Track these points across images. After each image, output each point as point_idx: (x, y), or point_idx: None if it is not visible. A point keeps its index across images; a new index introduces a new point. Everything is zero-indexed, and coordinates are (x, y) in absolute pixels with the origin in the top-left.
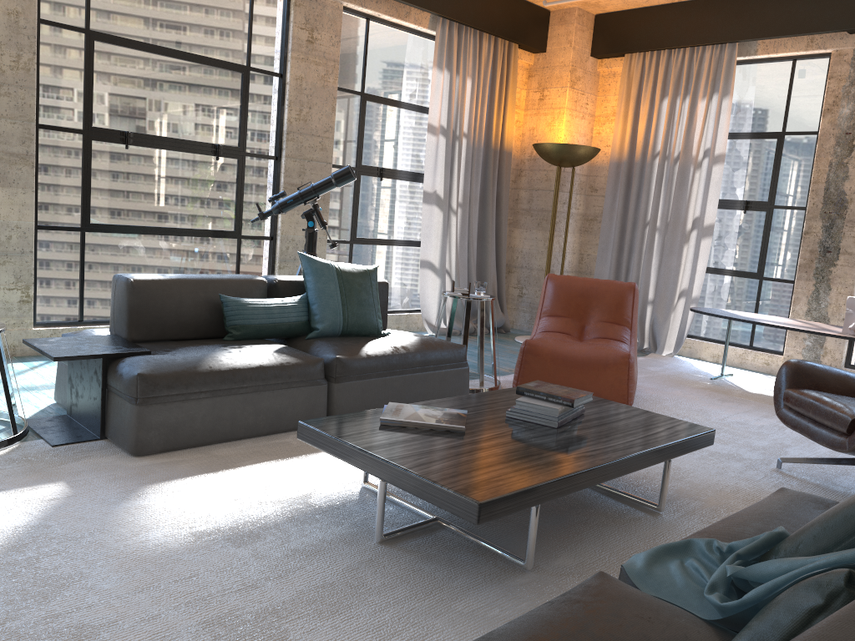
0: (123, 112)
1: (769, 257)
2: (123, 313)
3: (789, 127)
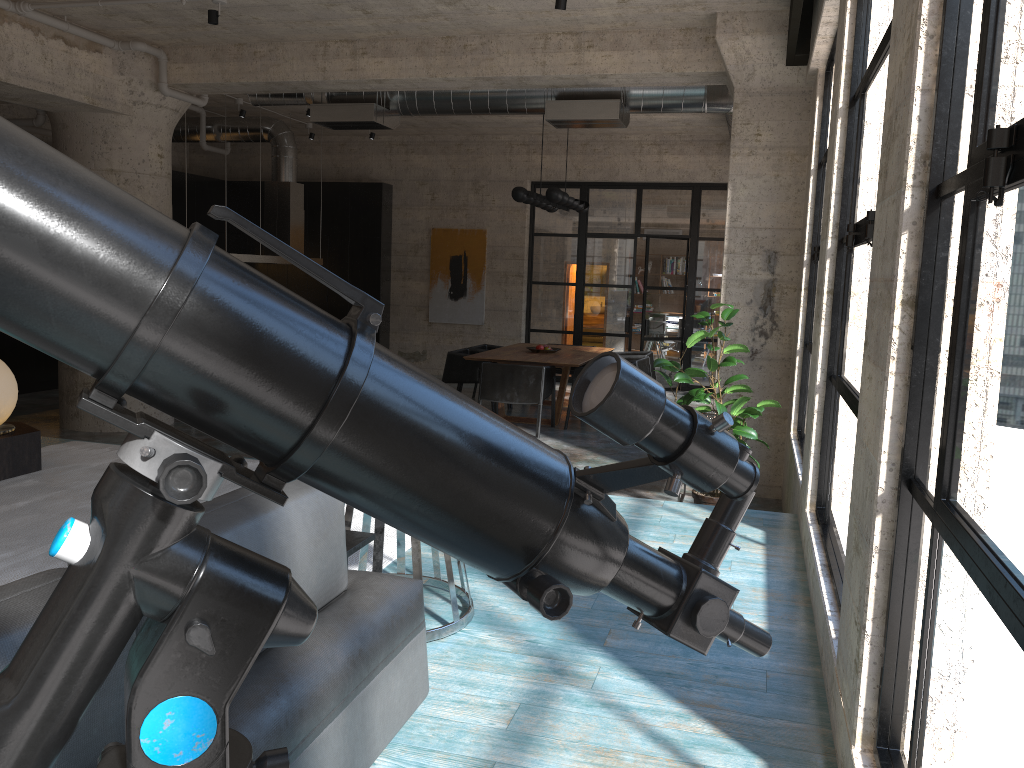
0: (1019, 45)
1: None
2: None
3: None
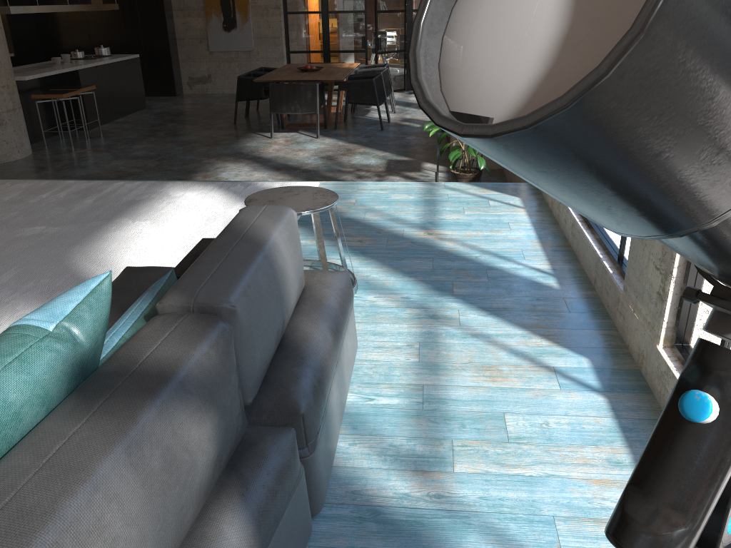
0: None
1: None
2: None
3: None
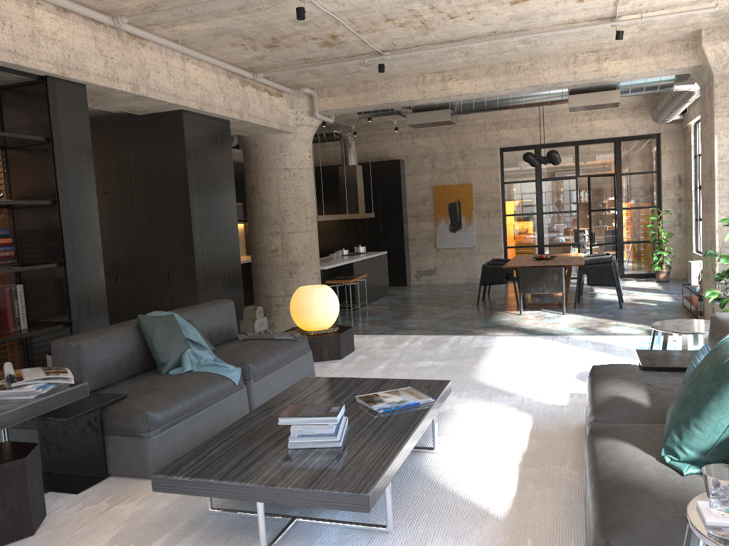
0: None
1: None
2: None
3: None
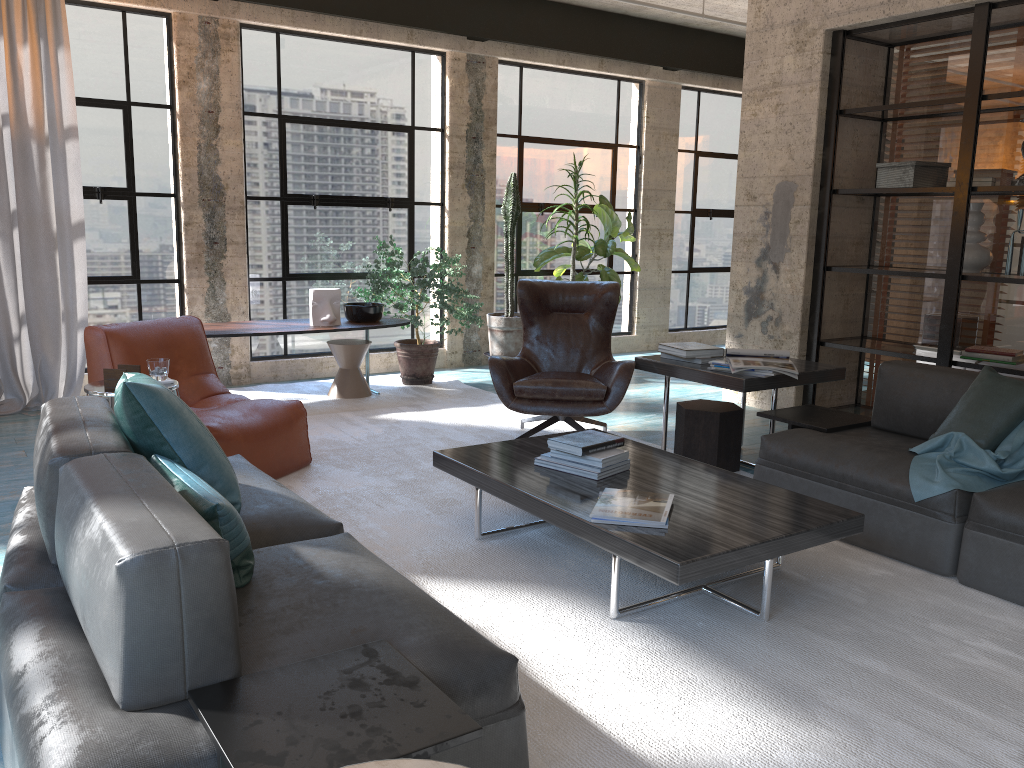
0: None
1: (143, 255)
2: (223, 624)
3: (135, 96)
